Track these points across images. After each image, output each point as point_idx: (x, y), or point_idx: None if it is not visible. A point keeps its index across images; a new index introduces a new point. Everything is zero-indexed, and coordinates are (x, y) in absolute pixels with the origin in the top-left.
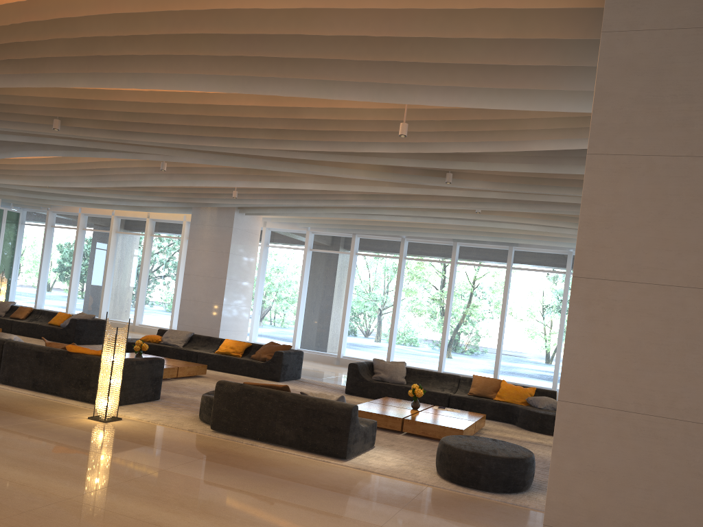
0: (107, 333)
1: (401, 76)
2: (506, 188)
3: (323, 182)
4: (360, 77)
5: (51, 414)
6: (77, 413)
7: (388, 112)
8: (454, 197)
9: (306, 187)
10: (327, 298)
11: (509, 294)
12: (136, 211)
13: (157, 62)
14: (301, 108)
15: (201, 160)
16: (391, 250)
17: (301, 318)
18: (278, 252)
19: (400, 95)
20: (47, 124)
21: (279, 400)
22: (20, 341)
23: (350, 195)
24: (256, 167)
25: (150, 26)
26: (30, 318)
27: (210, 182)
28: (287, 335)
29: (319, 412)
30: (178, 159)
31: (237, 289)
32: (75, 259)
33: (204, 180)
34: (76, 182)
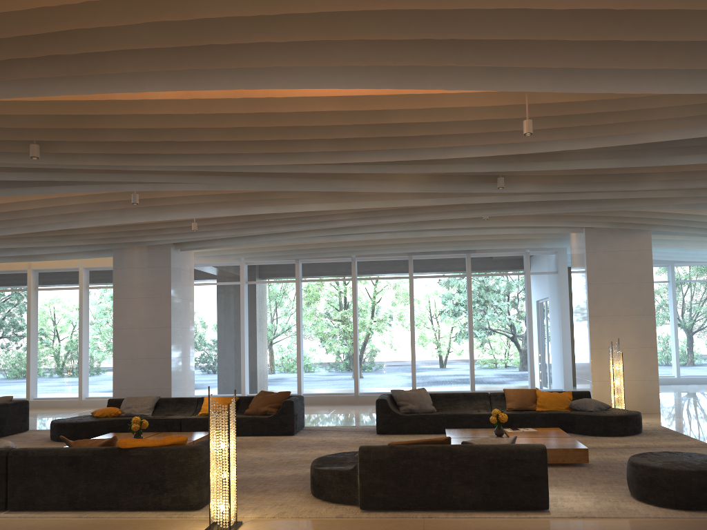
0: (214, 414)
1: (604, 59)
2: (556, 188)
3: (332, 201)
4: (556, 63)
5: None
6: (177, 528)
7: (495, 110)
8: (468, 205)
9: (309, 209)
10: (274, 333)
11: (472, 301)
12: (23, 261)
13: (288, 53)
14: (386, 111)
15: (205, 185)
16: (340, 272)
17: (246, 359)
18: (207, 289)
19: (584, 83)
20: (12, 152)
21: (451, 456)
22: (16, 447)
23: (341, 215)
24: (276, 188)
25: (311, 1)
26: None
27: (177, 214)
28: (232, 382)
29: (506, 460)
30: (173, 187)
31: (181, 337)
32: None
33: (172, 212)
34: None
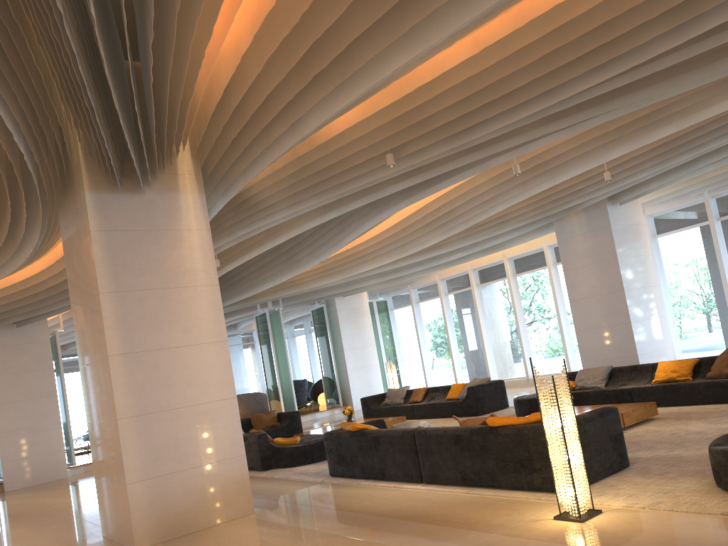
0: (540, 389)
1: None
2: None
3: None
4: None
5: (502, 521)
6: (534, 512)
7: None
8: None
9: (720, 110)
10: None
11: None
12: (491, 253)
13: None
14: None
15: (564, 132)
16: None
17: None
18: (672, 239)
19: None
20: (380, 167)
21: None
22: (430, 426)
23: None
24: (645, 104)
25: None
26: (427, 398)
27: (574, 169)
28: (724, 339)
29: None
30: (534, 146)
31: (641, 298)
32: (447, 327)
33: (566, 169)
34: (426, 241)
